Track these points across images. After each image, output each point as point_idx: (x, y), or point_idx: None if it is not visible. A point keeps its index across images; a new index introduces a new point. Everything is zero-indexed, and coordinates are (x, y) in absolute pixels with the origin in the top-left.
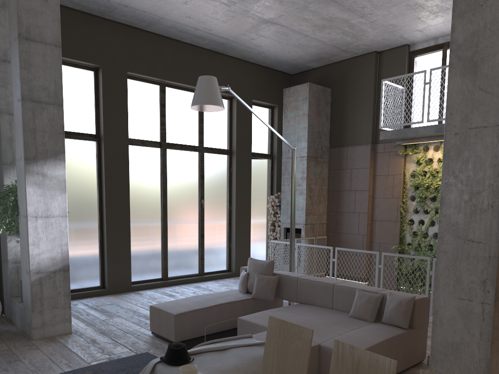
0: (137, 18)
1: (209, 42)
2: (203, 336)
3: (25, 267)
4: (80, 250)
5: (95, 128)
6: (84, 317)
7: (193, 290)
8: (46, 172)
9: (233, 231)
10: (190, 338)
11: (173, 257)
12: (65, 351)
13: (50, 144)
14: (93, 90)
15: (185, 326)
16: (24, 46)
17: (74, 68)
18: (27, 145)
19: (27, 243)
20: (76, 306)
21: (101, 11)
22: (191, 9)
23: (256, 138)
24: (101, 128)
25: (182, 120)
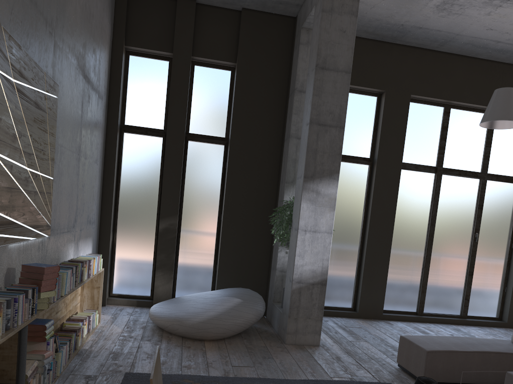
0: (429, 38)
1: (512, 55)
2: (457, 383)
3: (289, 275)
4: (338, 269)
5: (370, 152)
6: (332, 334)
7: (450, 332)
8: (320, 189)
9: (512, 273)
10: (441, 381)
11: (432, 292)
12: (310, 361)
13: (327, 164)
14: (374, 115)
15: (437, 366)
16: (318, 75)
17: (358, 95)
18: (307, 164)
19: (293, 254)
20: (326, 322)
21: (393, 37)
22: (494, 20)
23: None
24: (376, 152)
25: (465, 143)
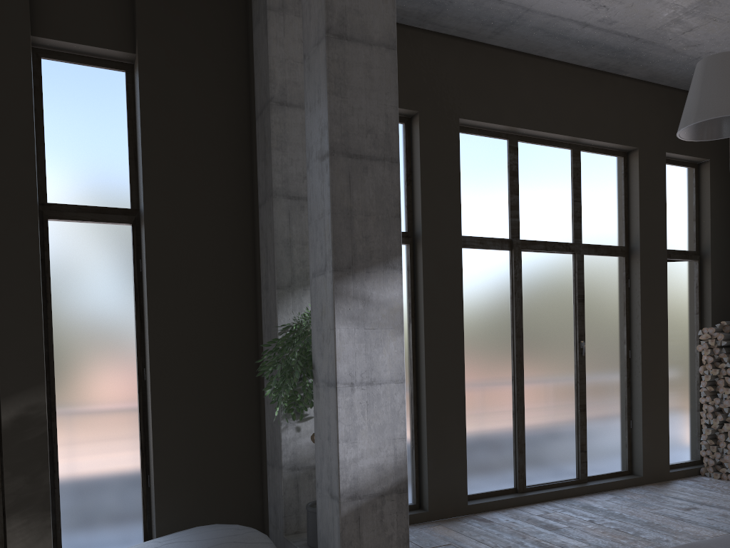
0: (481, 19)
1: (598, 52)
2: None
3: (327, 484)
4: None
5: (406, 222)
6: None
7: (585, 515)
8: (369, 293)
9: (637, 397)
10: None
11: (533, 448)
12: None
13: (377, 239)
14: (403, 156)
15: None
16: (335, 52)
17: None
18: (337, 242)
19: (333, 438)
20: None
21: (421, 16)
22: None
23: (670, 223)
24: (417, 221)
25: (546, 198)
